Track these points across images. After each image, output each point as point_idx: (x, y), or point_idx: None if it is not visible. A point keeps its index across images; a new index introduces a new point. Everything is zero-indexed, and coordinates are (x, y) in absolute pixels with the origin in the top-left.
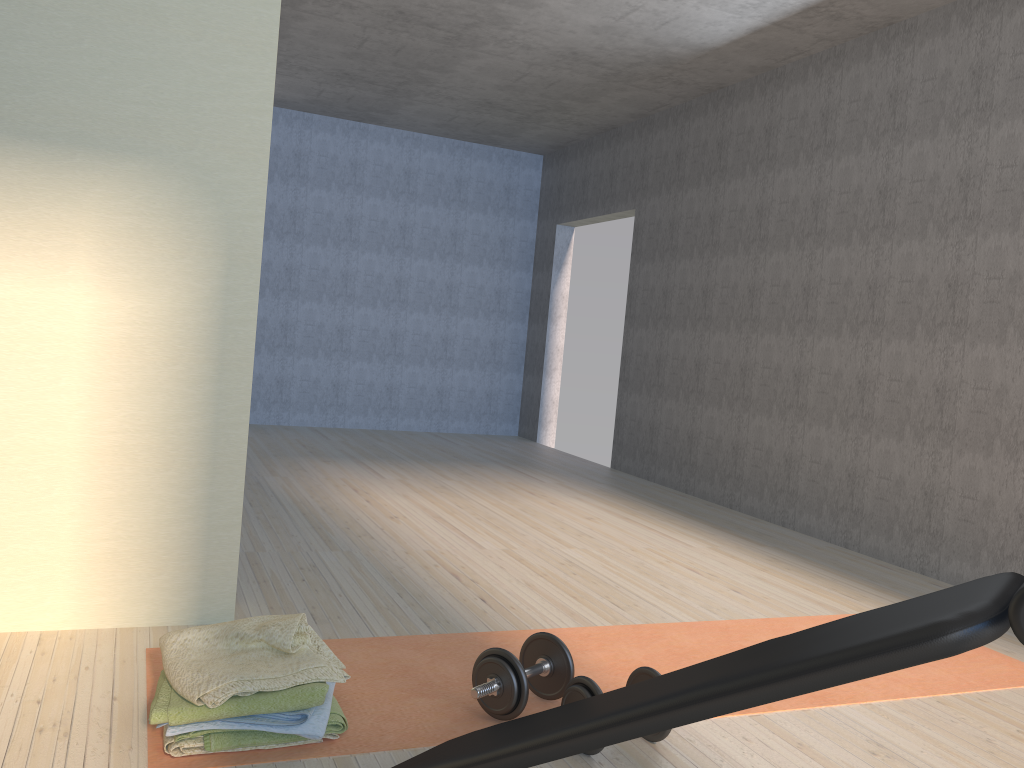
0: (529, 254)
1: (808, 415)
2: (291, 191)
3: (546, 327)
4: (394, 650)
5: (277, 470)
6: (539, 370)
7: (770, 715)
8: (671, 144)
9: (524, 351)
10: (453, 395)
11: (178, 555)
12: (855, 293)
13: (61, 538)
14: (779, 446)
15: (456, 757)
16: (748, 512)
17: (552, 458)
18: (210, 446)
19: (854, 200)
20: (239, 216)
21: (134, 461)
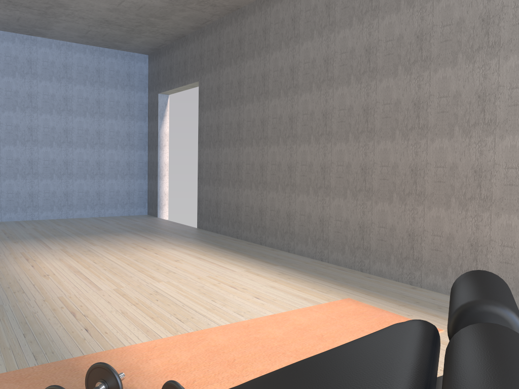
0: (145, 111)
1: (297, 189)
2: None
3: (157, 152)
4: None
5: None
6: (156, 176)
7: None
8: (214, 43)
9: (147, 166)
10: (106, 195)
11: None
12: (316, 118)
13: None
14: (283, 208)
15: None
16: (270, 246)
17: (164, 225)
18: None
19: (312, 66)
20: None
21: None
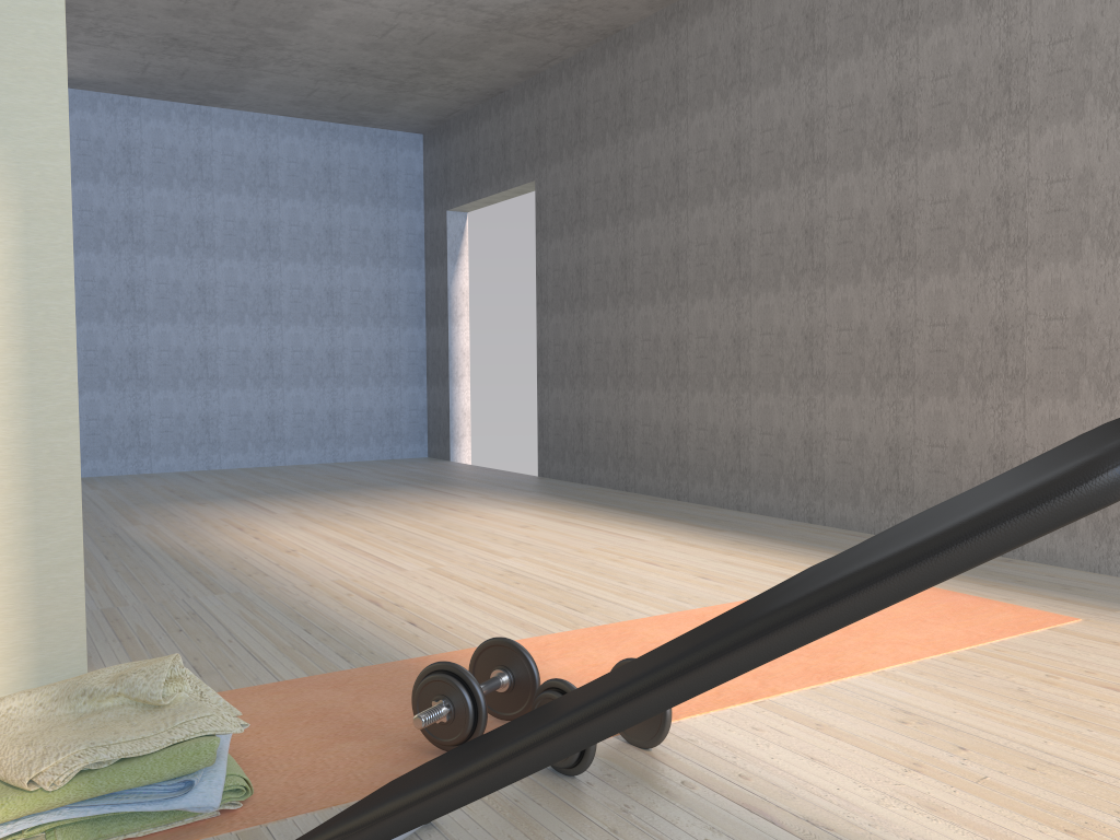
0: (419, 248)
1: (753, 383)
2: (123, 192)
3: (447, 329)
4: (307, 693)
5: (139, 519)
6: (444, 379)
7: (777, 699)
8: (568, 102)
9: (425, 360)
10: (348, 418)
11: None
12: (791, 240)
13: None
14: (725, 422)
15: (408, 790)
16: (698, 501)
17: (471, 474)
18: (28, 462)
19: (779, 137)
20: (34, 153)
21: None
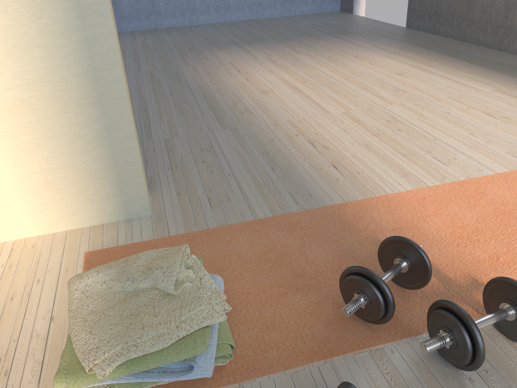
0: None
1: None
2: None
3: None
4: (271, 234)
5: (189, 61)
6: None
7: None
8: None
9: None
10: None
11: (95, 176)
12: None
13: (1, 177)
14: None
15: None
16: (514, 53)
17: (365, 25)
18: (94, 88)
19: None
20: None
21: (35, 110)
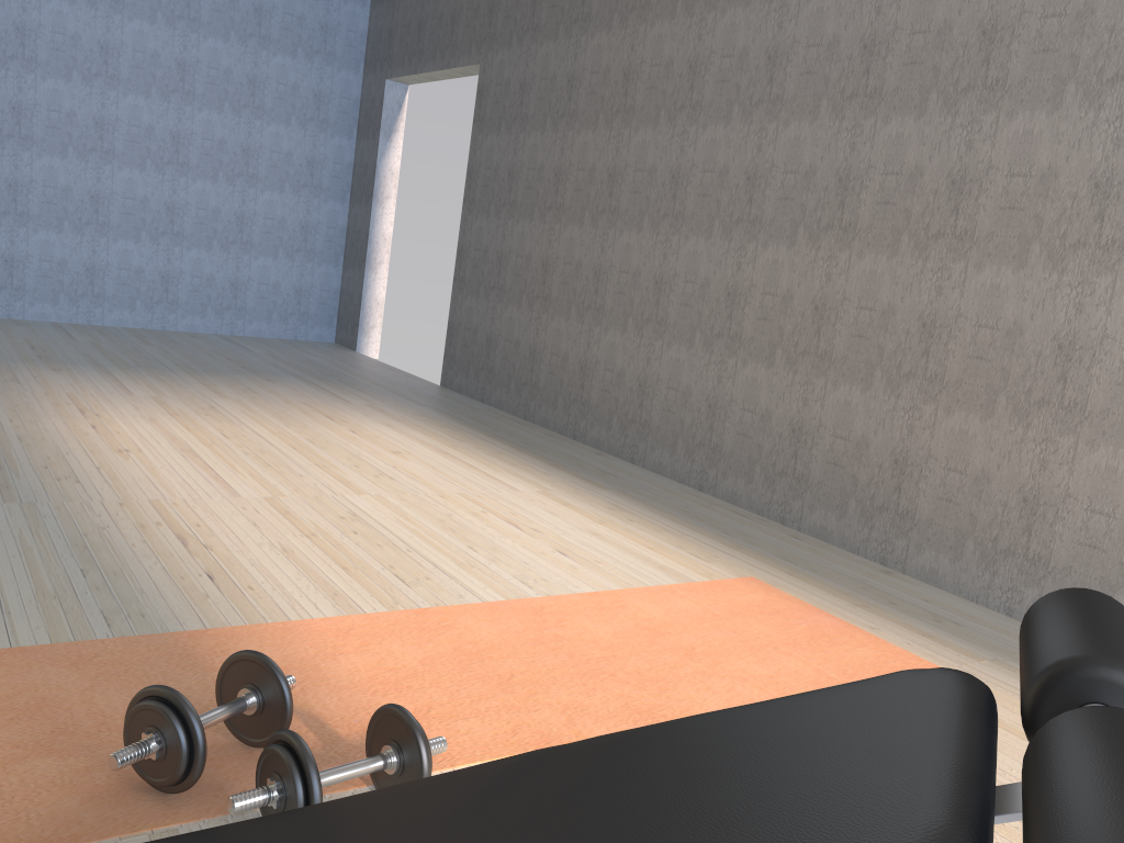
0: (352, 116)
1: (668, 332)
2: None
3: (371, 210)
4: (35, 670)
5: None
6: (361, 263)
7: None
8: None
9: (344, 239)
10: (251, 289)
11: None
12: (731, 184)
13: None
14: (633, 368)
15: None
16: (594, 445)
17: (370, 372)
18: None
19: (738, 66)
20: None
21: None
